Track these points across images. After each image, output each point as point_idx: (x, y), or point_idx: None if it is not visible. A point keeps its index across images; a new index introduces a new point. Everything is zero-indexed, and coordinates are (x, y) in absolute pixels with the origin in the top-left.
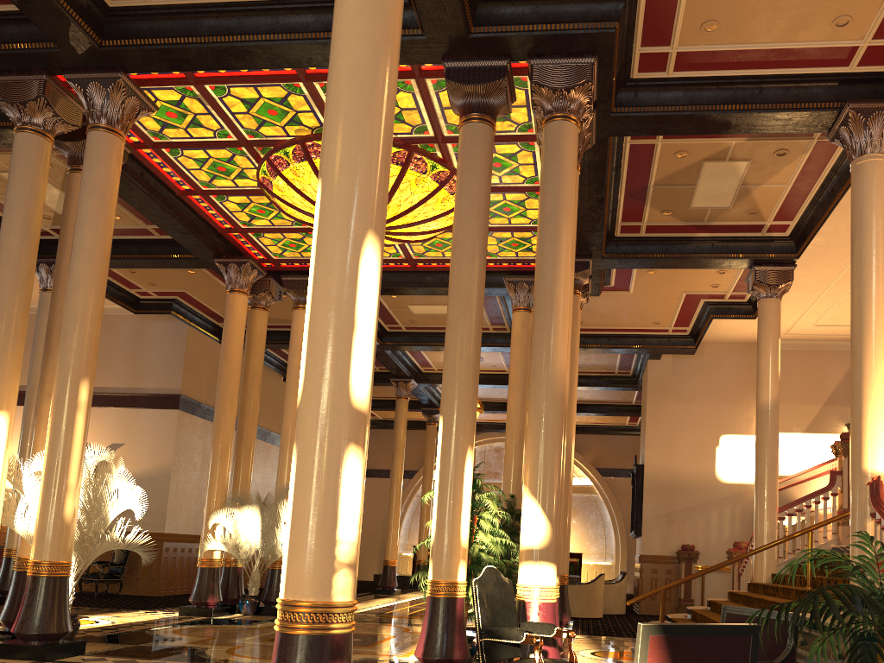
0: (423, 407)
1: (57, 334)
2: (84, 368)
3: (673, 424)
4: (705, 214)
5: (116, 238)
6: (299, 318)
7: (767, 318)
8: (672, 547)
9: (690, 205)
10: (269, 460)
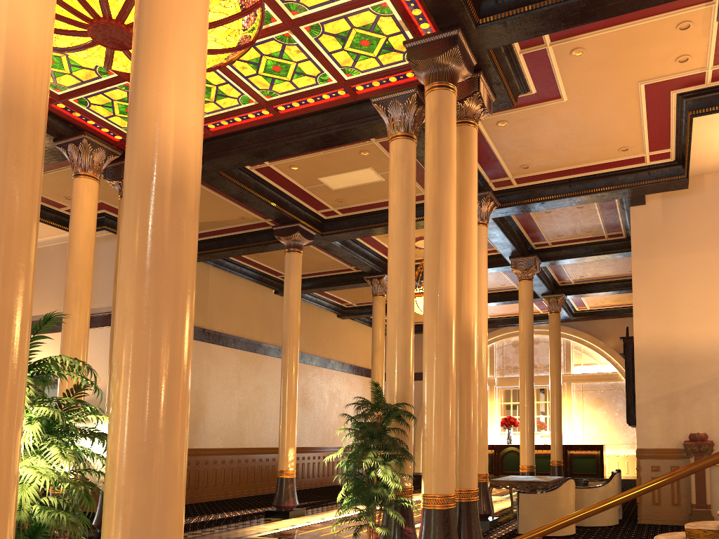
0: None
1: None
2: None
3: (669, 282)
4: None
5: None
6: None
7: None
8: (677, 438)
9: None
10: (263, 371)
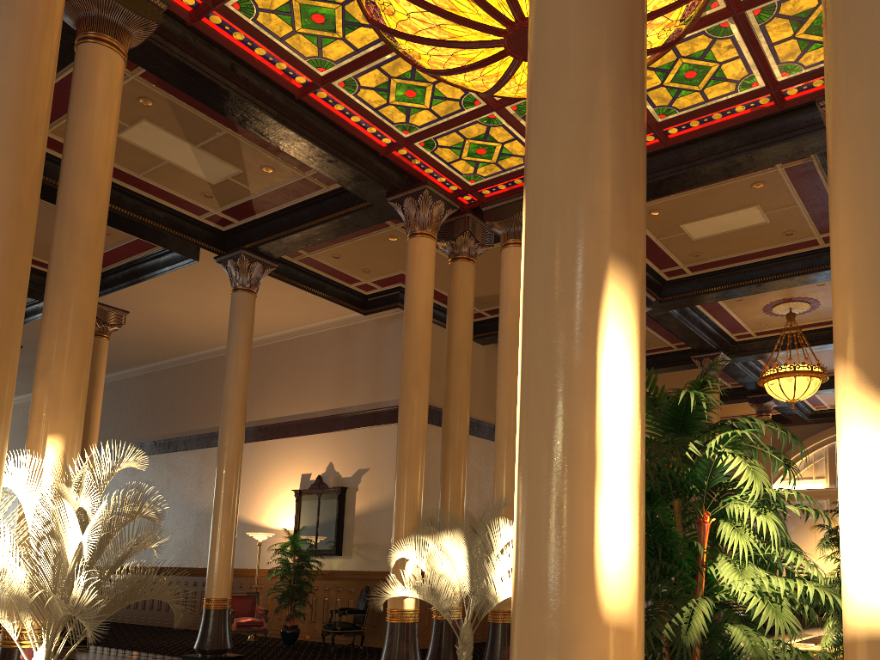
0: (750, 395)
1: (52, 280)
2: None
3: None
4: None
5: (289, 206)
6: (509, 259)
7: None
8: None
9: None
10: None
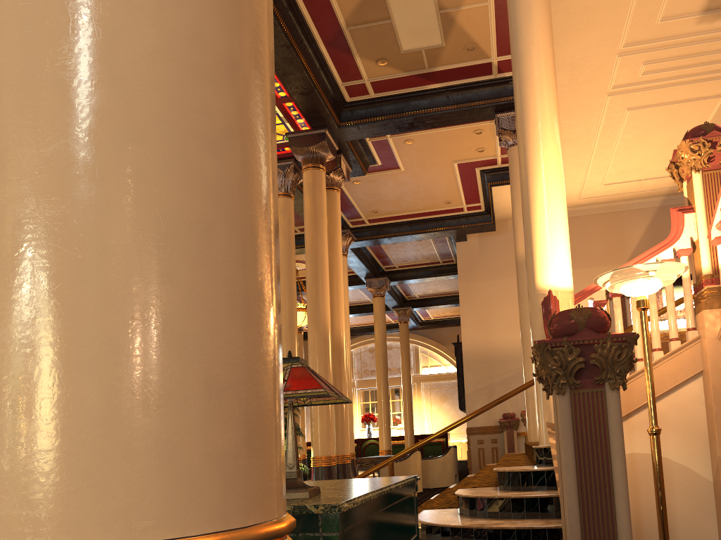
0: None
1: None
2: None
3: (485, 300)
4: (423, 58)
5: None
6: None
7: (517, 167)
8: (495, 417)
9: (400, 48)
10: None
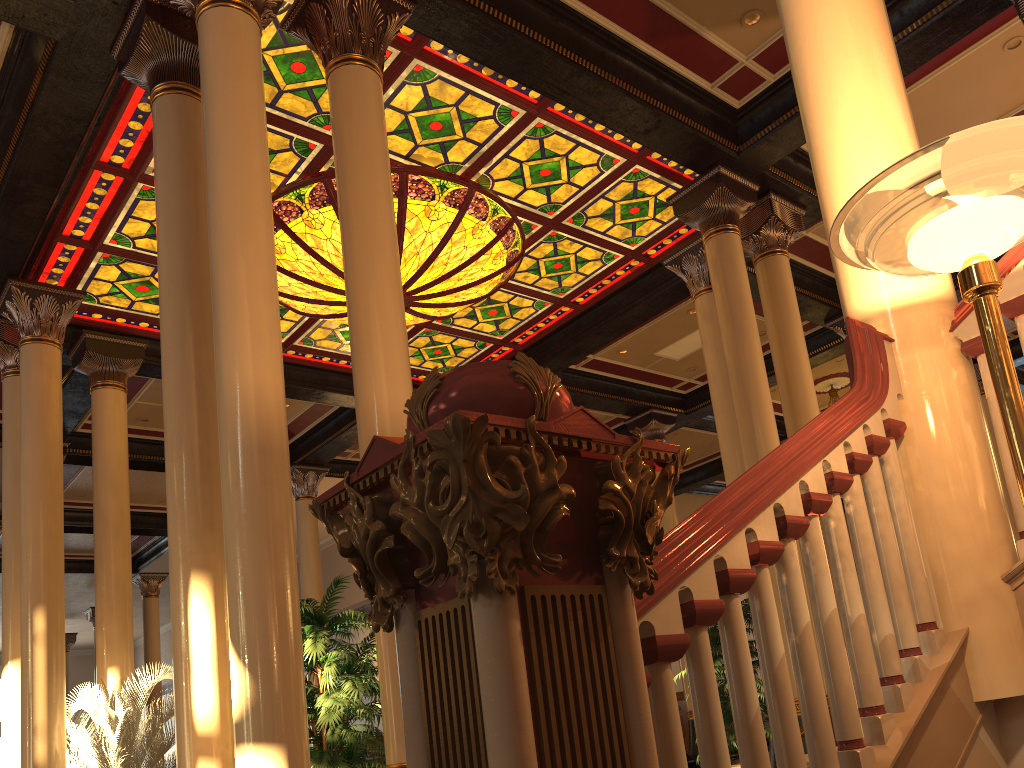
0: None
1: (96, 560)
2: (35, 595)
3: None
4: None
5: (317, 424)
6: None
7: None
8: None
9: None
10: None
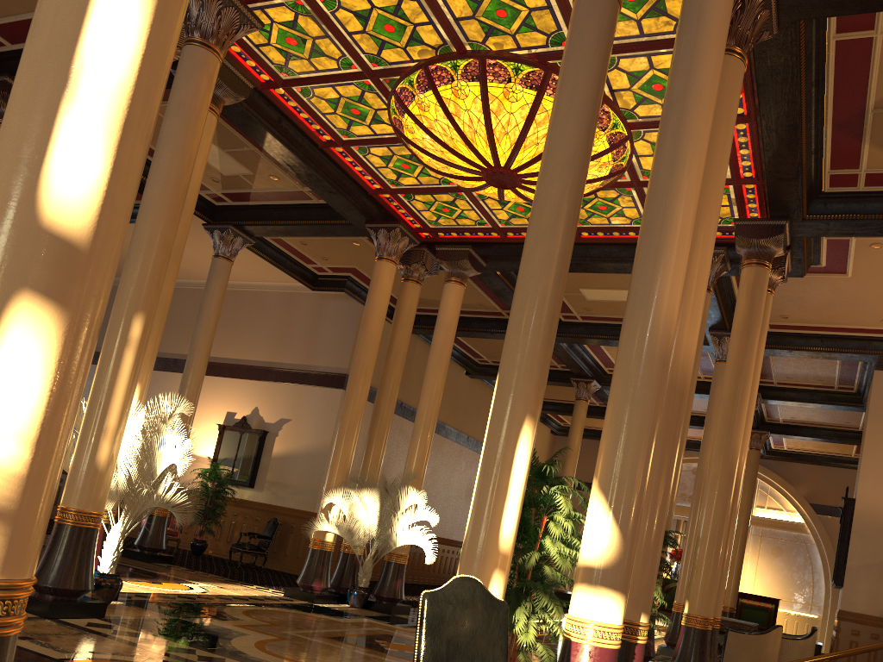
0: None
1: None
2: (140, 301)
3: None
4: None
5: (280, 204)
6: (449, 293)
7: None
8: (882, 607)
9: None
10: (441, 454)
